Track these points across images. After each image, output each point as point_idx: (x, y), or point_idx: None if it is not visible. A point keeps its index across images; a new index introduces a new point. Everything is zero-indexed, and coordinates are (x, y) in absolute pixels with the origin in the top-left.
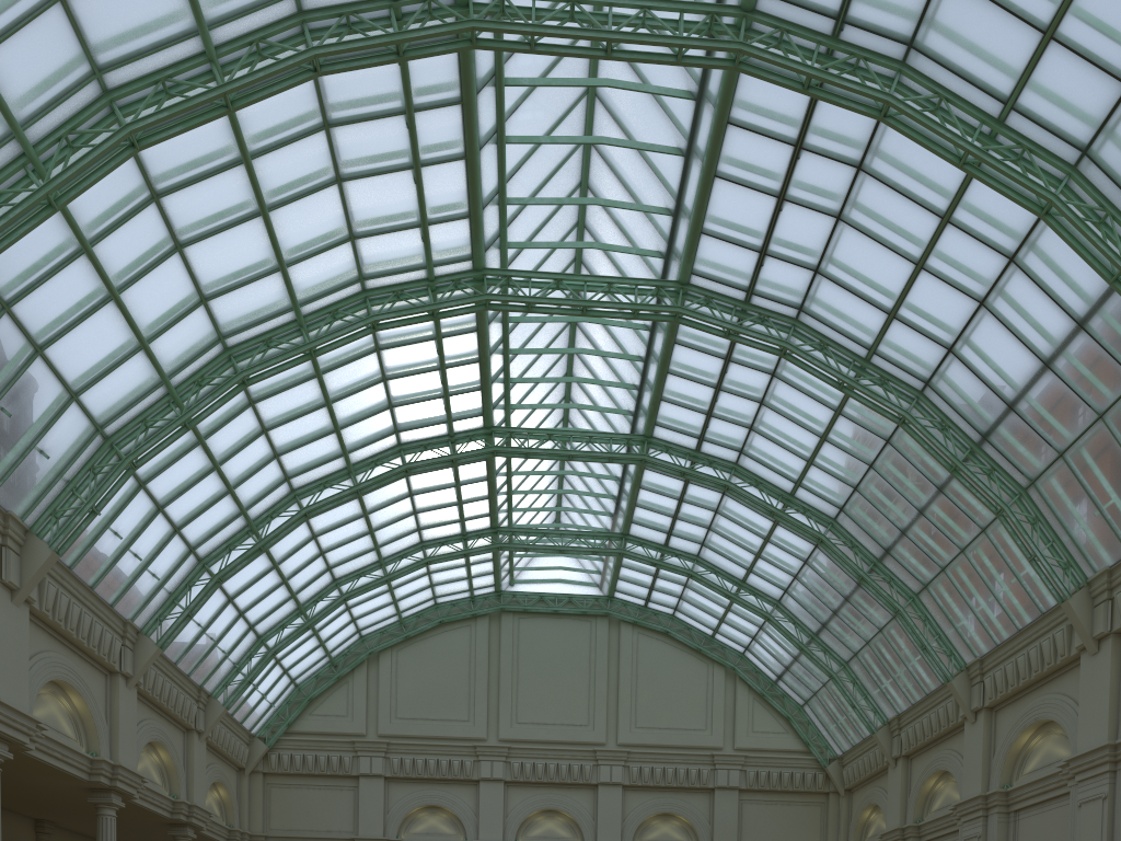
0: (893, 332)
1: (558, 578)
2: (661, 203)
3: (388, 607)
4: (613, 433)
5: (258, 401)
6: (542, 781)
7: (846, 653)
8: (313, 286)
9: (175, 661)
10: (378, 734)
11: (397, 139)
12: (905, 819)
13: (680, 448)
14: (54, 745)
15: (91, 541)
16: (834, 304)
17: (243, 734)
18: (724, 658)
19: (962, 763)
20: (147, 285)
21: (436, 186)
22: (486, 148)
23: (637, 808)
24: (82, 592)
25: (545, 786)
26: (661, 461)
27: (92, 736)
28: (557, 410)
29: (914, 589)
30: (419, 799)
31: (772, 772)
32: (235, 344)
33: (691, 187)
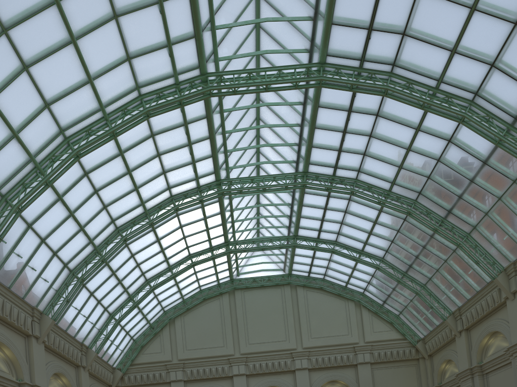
0: (454, 63)
1: (262, 269)
2: (305, 14)
3: (176, 293)
4: (286, 173)
5: (90, 172)
6: (265, 372)
7: (424, 279)
8: (110, 93)
9: (65, 329)
10: (178, 359)
11: None
12: (471, 363)
13: (324, 175)
14: None
15: (4, 260)
16: (415, 55)
17: (109, 367)
18: (353, 296)
19: (507, 324)
20: (10, 93)
21: (173, 16)
22: None
23: (317, 380)
24: (3, 291)
25: (267, 375)
26: (314, 184)
27: (18, 370)
28: (253, 173)
29: (467, 231)
30: None
31: (387, 351)
32: (71, 135)
33: None
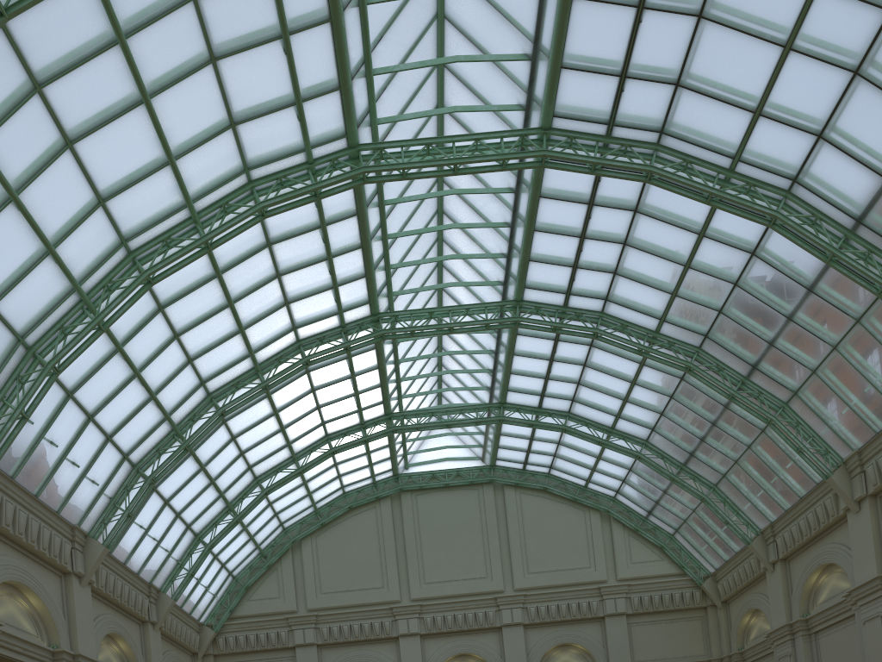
0: (759, 131)
1: (446, 457)
2: (518, 50)
3: (304, 499)
4: (487, 302)
5: (167, 305)
6: (453, 630)
7: (715, 476)
8: (202, 180)
9: (124, 562)
10: (307, 609)
11: (264, 5)
12: (791, 616)
13: (549, 306)
14: (14, 640)
15: (29, 451)
16: (697, 117)
17: (193, 623)
18: (598, 503)
19: (849, 553)
20: (44, 185)
21: (305, 57)
22: (349, 9)
23: (538, 643)
24: (28, 500)
25: (456, 634)
26: (534, 320)
27: (52, 631)
28: (432, 300)
29: (784, 399)
30: (349, 660)
31: (654, 595)
32: (138, 247)
33: (548, 20)
